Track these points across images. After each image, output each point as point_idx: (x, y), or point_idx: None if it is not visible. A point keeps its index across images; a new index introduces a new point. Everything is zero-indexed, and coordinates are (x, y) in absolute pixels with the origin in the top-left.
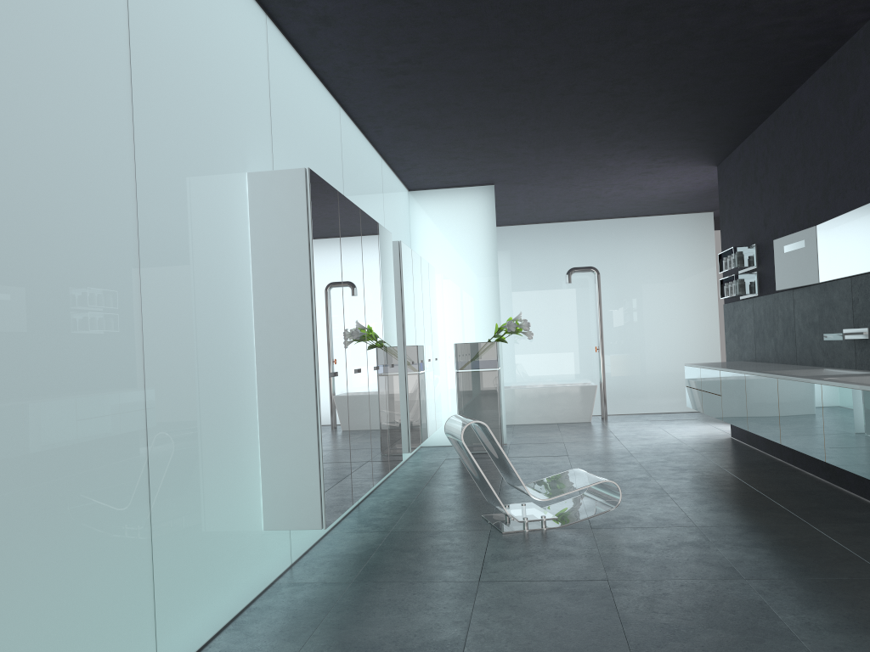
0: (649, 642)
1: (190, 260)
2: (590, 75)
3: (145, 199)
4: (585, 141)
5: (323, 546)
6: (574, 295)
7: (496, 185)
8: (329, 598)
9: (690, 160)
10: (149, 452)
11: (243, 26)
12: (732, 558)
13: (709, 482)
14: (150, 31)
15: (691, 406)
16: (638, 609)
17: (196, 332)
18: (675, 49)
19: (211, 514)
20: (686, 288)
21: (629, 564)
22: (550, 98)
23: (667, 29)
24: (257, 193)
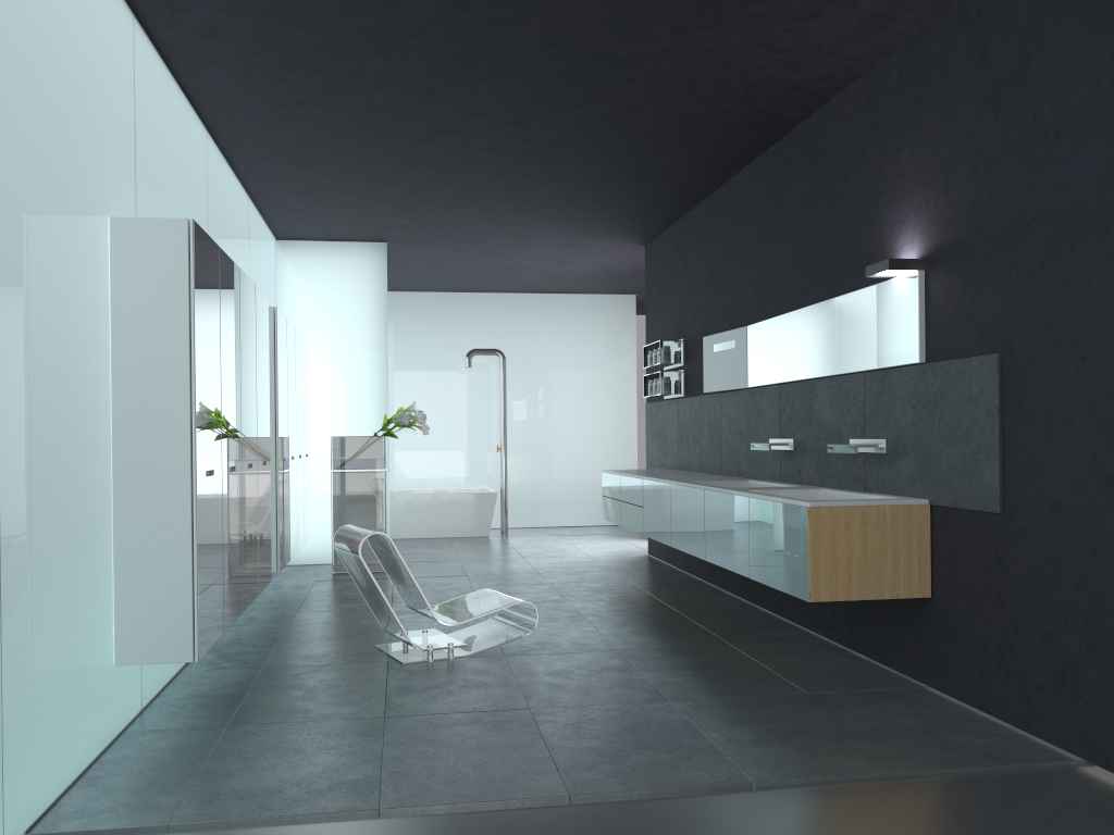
0: (579, 766)
1: (49, 326)
2: (519, 134)
3: (5, 251)
4: (503, 204)
5: (178, 686)
6: (474, 382)
7: (389, 243)
8: (203, 745)
9: (617, 237)
10: (1, 565)
11: (110, 32)
12: (657, 681)
13: (628, 604)
14: (16, 40)
15: (608, 518)
16: (565, 735)
17: (53, 417)
18: (613, 120)
19: (62, 644)
20: (603, 381)
21: (550, 692)
22: (470, 153)
23: (608, 99)
24: (123, 244)
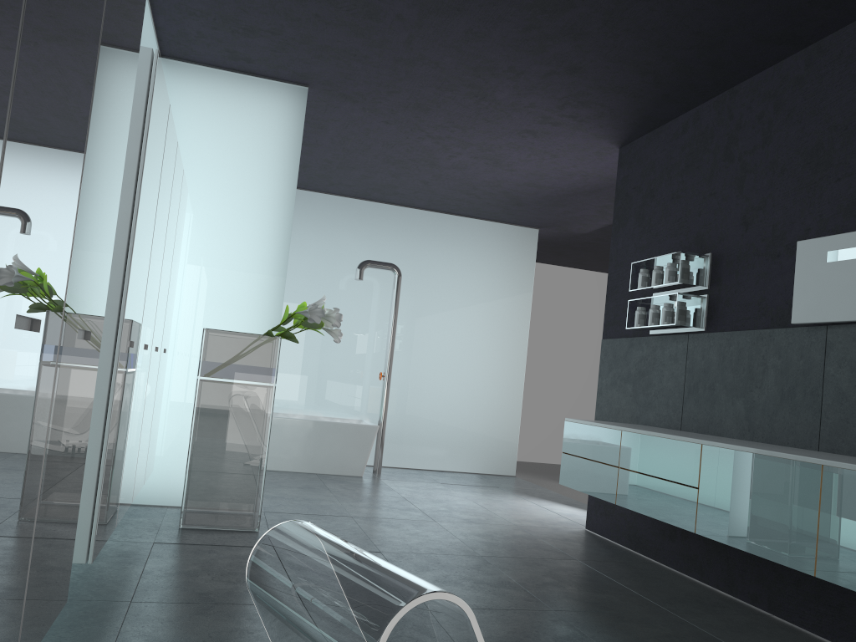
0: None
1: None
2: None
3: None
4: (511, 18)
5: None
6: (358, 300)
7: (310, 91)
8: None
9: (602, 124)
10: None
11: None
12: None
13: None
14: None
15: (575, 486)
16: None
17: None
18: None
19: None
20: (496, 316)
21: None
22: None
23: None
24: None
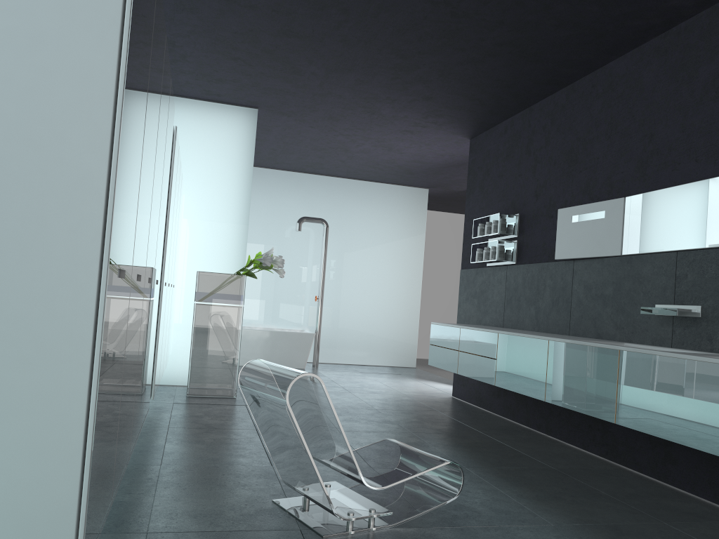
0: None
1: None
2: None
3: None
4: (382, 74)
5: None
6: (299, 244)
7: (259, 110)
8: None
9: (454, 126)
10: None
11: None
12: None
13: (492, 453)
14: None
15: (436, 365)
16: None
17: None
18: None
19: None
20: (399, 253)
21: None
22: None
23: None
24: None
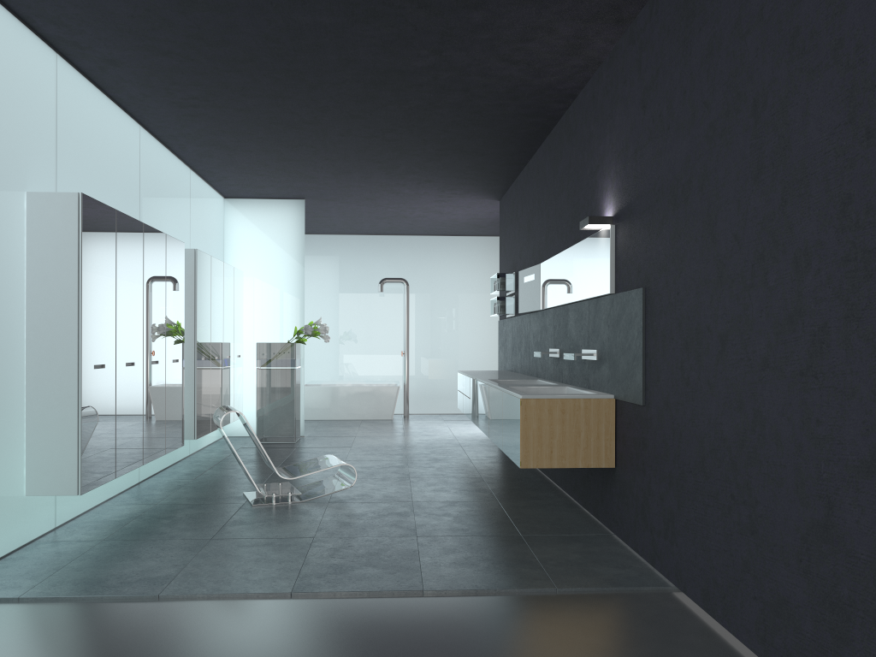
0: (314, 575)
1: None
2: (361, 123)
3: None
4: (376, 172)
5: (90, 514)
6: (387, 303)
7: (307, 200)
8: (78, 551)
9: (474, 194)
10: None
11: (30, 66)
12: (420, 523)
13: (450, 470)
14: None
15: (459, 407)
16: (322, 555)
17: None
18: (424, 113)
19: None
20: (487, 302)
21: (338, 527)
22: (333, 137)
23: (411, 98)
24: (35, 210)
